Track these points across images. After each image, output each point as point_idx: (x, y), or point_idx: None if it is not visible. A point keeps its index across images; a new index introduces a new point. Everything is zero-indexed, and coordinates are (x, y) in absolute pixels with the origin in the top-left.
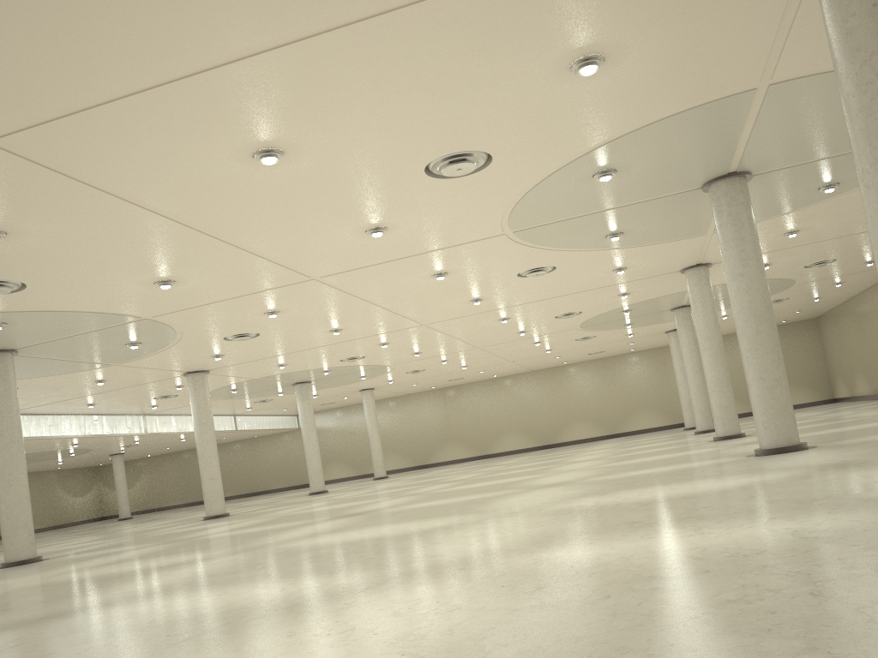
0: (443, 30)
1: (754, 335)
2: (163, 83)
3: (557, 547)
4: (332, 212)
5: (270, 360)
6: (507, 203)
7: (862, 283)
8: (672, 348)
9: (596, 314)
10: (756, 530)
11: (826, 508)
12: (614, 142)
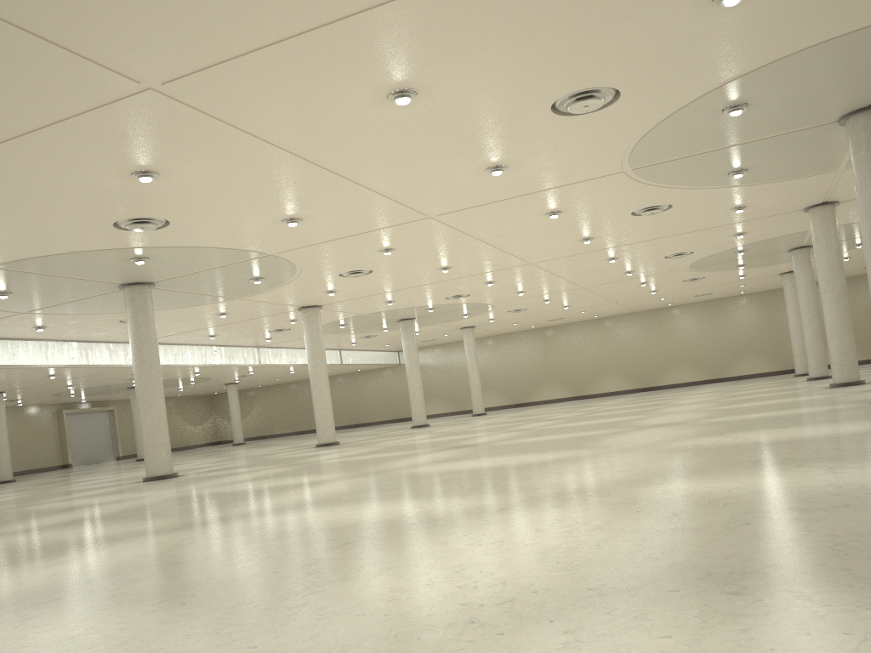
0: None
1: None
2: (313, 28)
3: (684, 480)
4: (455, 150)
5: (379, 296)
6: (629, 140)
7: None
8: (786, 291)
9: (708, 255)
10: None
11: None
12: (749, 75)
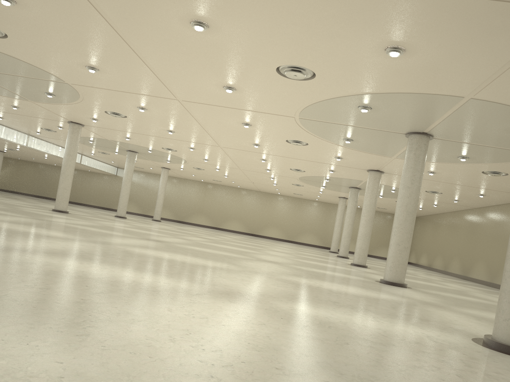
0: (336, 1)
1: (403, 221)
2: None
3: (299, 303)
4: (212, 69)
5: (123, 133)
6: (306, 102)
7: (446, 209)
8: (339, 206)
9: (311, 175)
10: (407, 329)
11: (437, 327)
12: (380, 94)
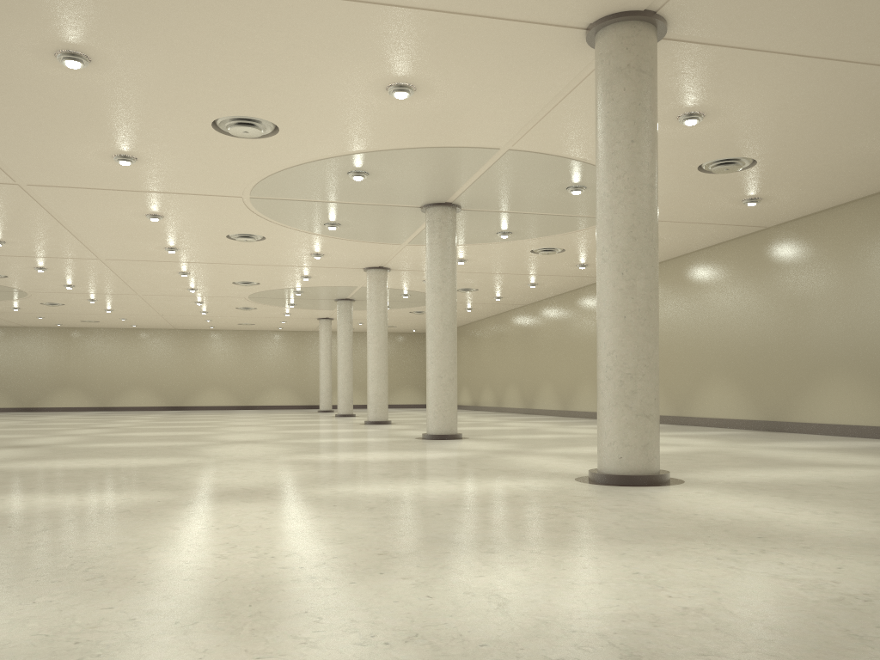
0: (313, 23)
1: (441, 340)
2: None
3: (339, 485)
4: (94, 128)
5: None
6: (263, 172)
7: (485, 312)
8: (322, 334)
9: (270, 289)
10: (496, 484)
11: (530, 476)
12: (381, 152)
